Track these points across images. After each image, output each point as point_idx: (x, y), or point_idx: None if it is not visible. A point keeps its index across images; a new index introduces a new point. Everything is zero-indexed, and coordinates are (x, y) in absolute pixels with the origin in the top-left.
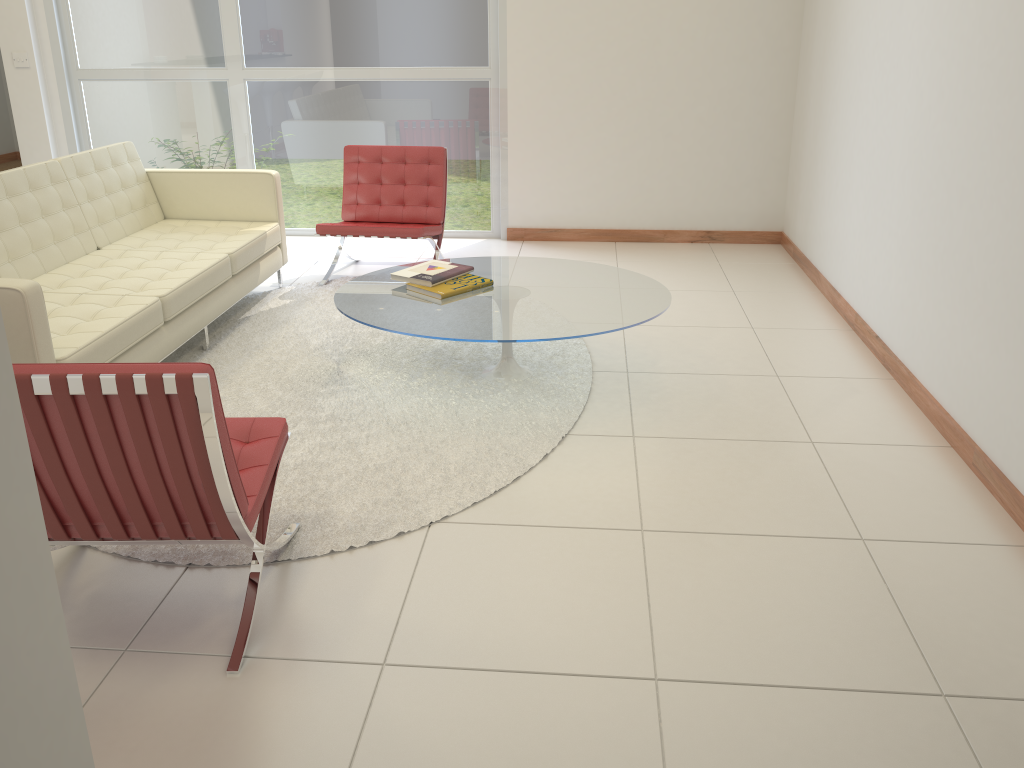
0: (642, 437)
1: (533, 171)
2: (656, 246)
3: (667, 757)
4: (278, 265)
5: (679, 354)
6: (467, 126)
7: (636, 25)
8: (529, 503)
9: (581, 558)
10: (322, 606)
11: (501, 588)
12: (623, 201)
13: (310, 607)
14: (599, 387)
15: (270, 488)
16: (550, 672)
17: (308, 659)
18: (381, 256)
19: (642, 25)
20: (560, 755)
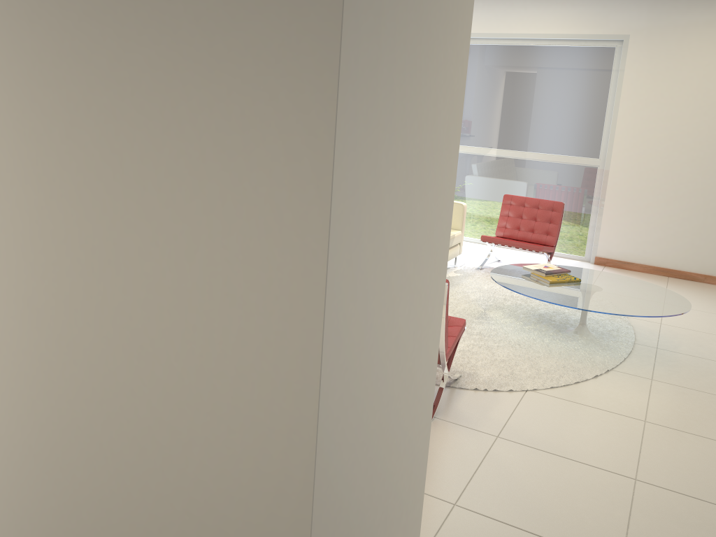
0: (657, 381)
1: (618, 224)
2: (697, 284)
3: (633, 507)
4: (456, 254)
5: (694, 346)
6: (579, 192)
7: (702, 143)
8: (582, 394)
9: (606, 423)
10: (470, 408)
11: (560, 424)
12: (677, 251)
13: (464, 407)
14: (636, 351)
15: (454, 348)
16: (579, 461)
17: (462, 425)
18: (513, 260)
19: (706, 144)
20: (578, 490)
